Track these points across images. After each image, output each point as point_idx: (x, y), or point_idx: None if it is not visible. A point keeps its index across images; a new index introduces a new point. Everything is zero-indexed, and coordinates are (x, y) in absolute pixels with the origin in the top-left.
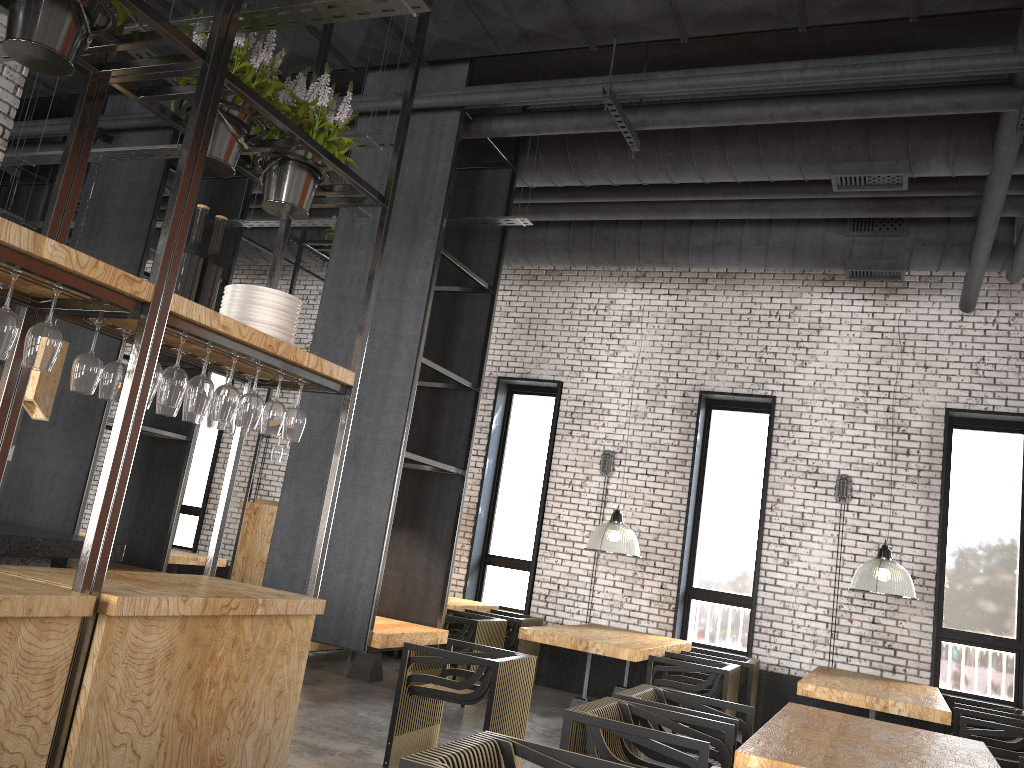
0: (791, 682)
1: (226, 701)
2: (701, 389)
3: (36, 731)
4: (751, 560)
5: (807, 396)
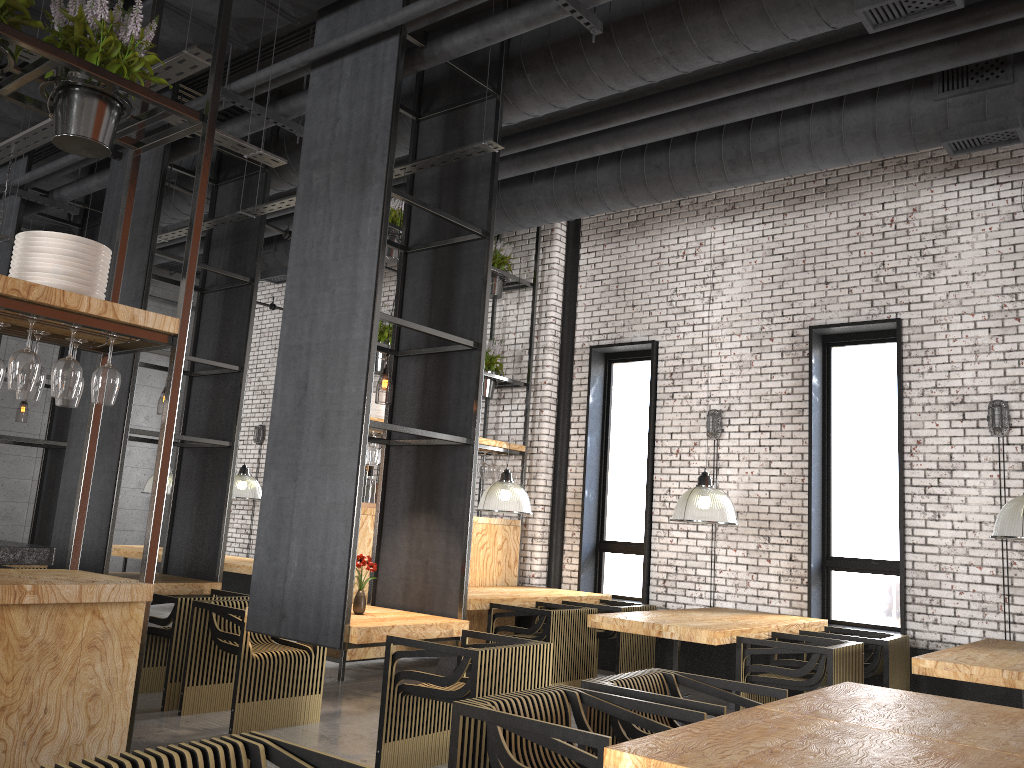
0: None
1: None
2: (811, 324)
3: None
4: (898, 518)
5: (940, 312)
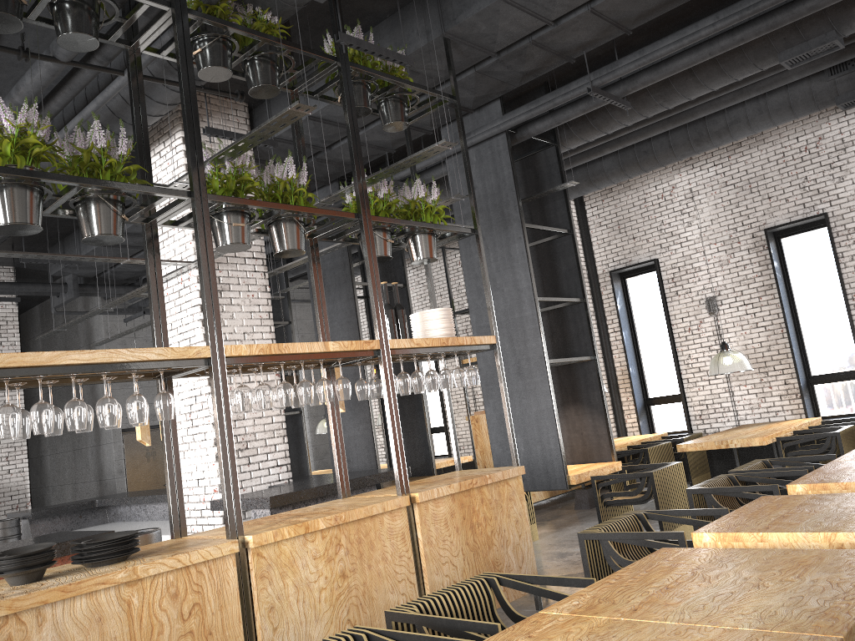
0: None
1: (489, 531)
2: (765, 227)
3: (406, 562)
4: (852, 342)
5: (852, 203)
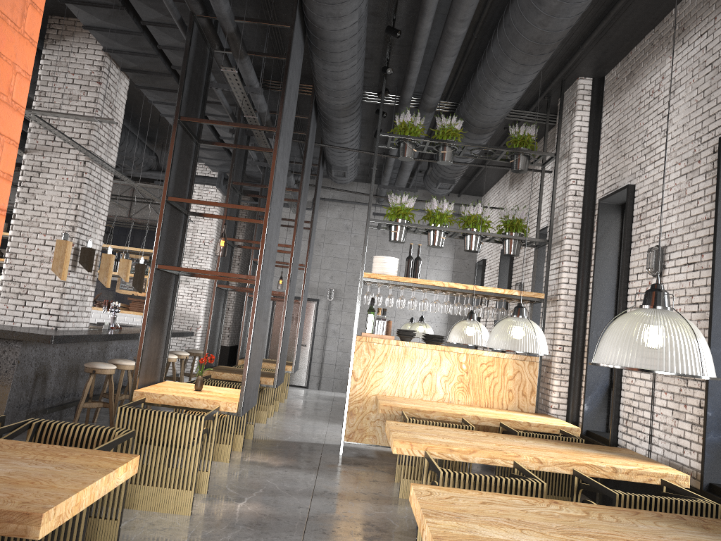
0: None
1: None
2: None
3: None
4: None
5: None
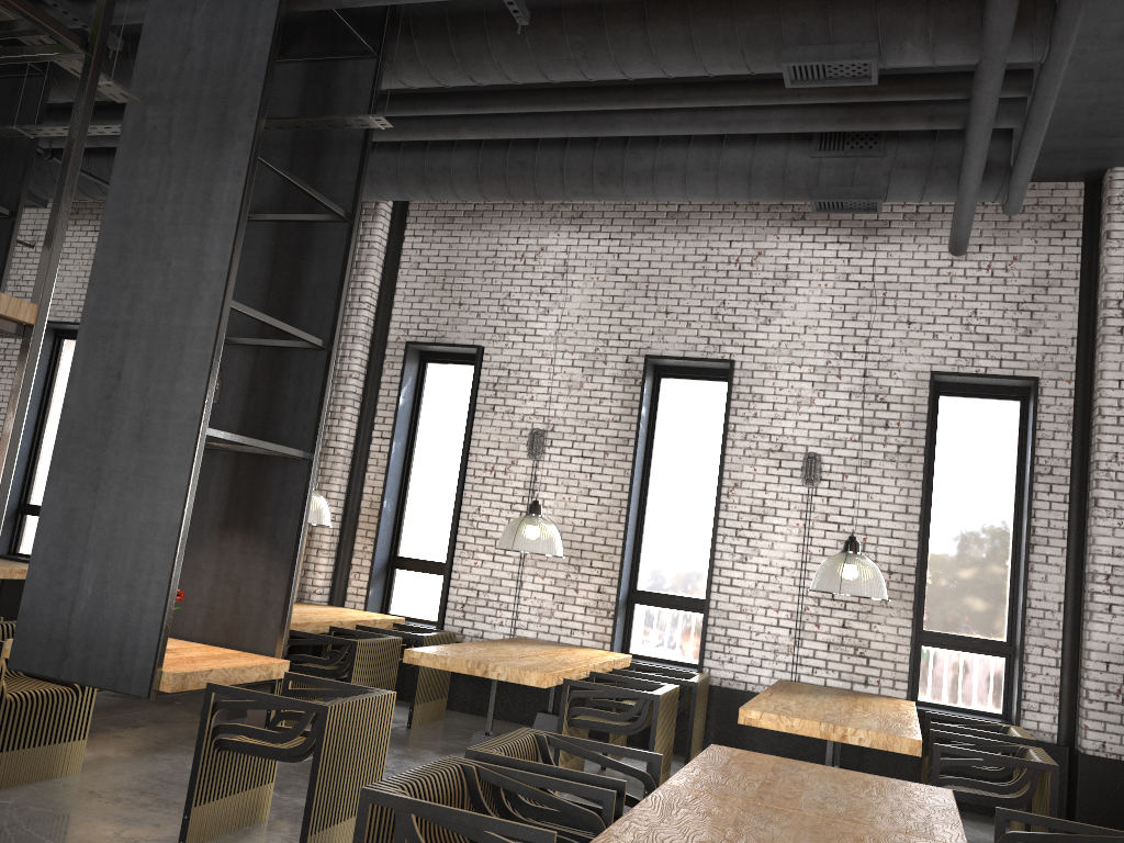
0: (748, 699)
1: None
2: (647, 353)
3: None
4: (705, 556)
5: (771, 360)
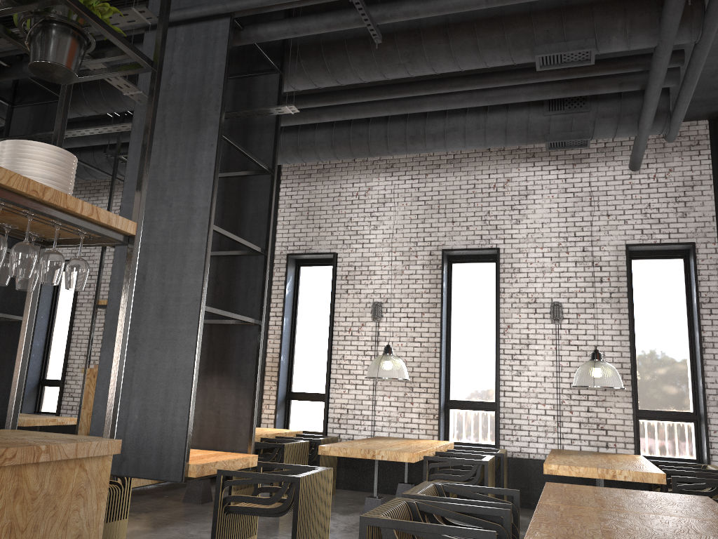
0: (531, 464)
1: None
2: (443, 248)
3: None
4: (492, 374)
5: (523, 245)
